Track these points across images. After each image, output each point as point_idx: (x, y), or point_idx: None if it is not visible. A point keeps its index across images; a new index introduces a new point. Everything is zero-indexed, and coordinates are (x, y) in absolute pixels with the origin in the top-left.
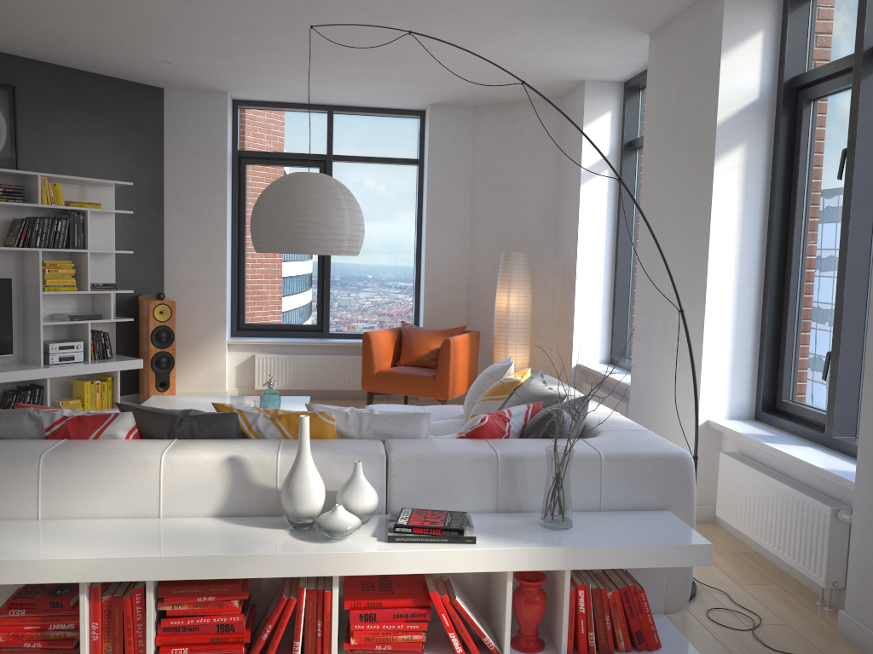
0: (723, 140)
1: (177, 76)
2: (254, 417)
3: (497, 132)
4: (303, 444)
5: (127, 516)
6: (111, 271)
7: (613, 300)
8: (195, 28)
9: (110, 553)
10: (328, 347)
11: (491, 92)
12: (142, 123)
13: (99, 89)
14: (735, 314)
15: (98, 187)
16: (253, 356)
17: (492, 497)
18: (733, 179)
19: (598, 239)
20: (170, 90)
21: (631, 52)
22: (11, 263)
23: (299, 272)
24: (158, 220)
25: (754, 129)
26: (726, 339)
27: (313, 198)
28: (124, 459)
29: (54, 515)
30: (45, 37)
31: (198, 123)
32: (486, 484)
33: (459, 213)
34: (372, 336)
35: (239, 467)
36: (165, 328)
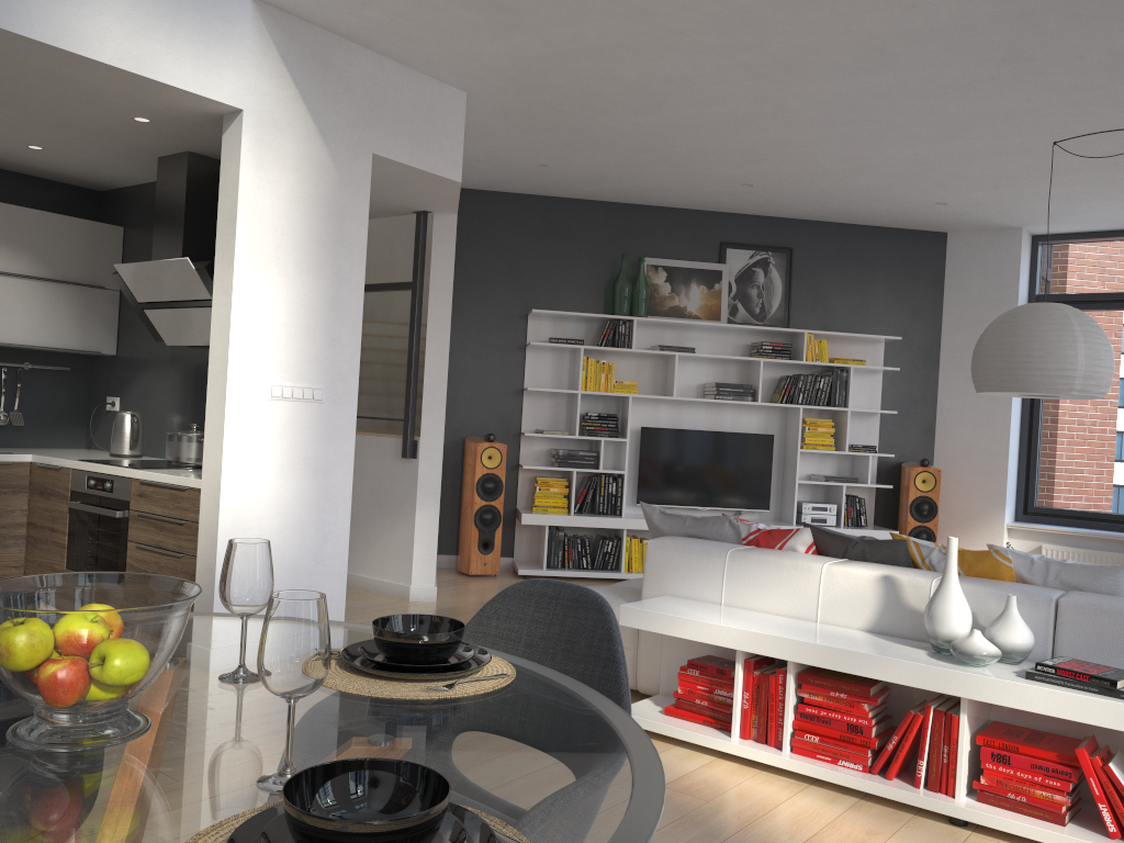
0: None
1: (957, 217)
2: (928, 551)
3: None
4: (948, 565)
5: (789, 615)
6: (873, 433)
7: None
8: (959, 163)
9: (760, 630)
10: None
11: None
12: (919, 273)
13: (874, 242)
14: None
15: (866, 344)
16: (1040, 547)
17: None
18: None
19: None
20: (953, 234)
21: None
22: (775, 420)
23: (1114, 446)
24: (930, 378)
25: None
26: None
27: (1037, 330)
28: (791, 563)
29: (733, 604)
30: (817, 197)
31: (984, 267)
32: None
33: None
34: None
35: (892, 587)
36: (927, 499)
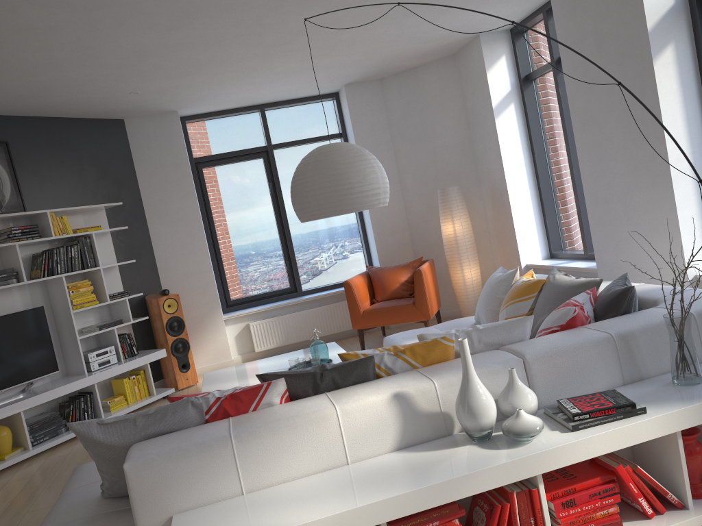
0: (655, 43)
1: (139, 104)
2: (379, 357)
3: (405, 95)
4: (468, 364)
5: (320, 470)
6: (118, 281)
7: (541, 206)
8: (168, 54)
9: (345, 505)
10: (306, 302)
11: (398, 62)
12: (114, 152)
13: (74, 130)
14: (696, 183)
15: (92, 213)
16: (247, 325)
17: (617, 373)
18: (670, 73)
19: (519, 160)
20: (129, 120)
21: None
22: (38, 293)
23: (266, 247)
24: (144, 230)
25: (677, 29)
26: (694, 205)
27: (349, 163)
28: (305, 419)
29: (256, 487)
30: (33, 91)
31: (159, 142)
32: (610, 362)
33: (387, 168)
34: (352, 283)
35: (405, 401)
36: (176, 318)
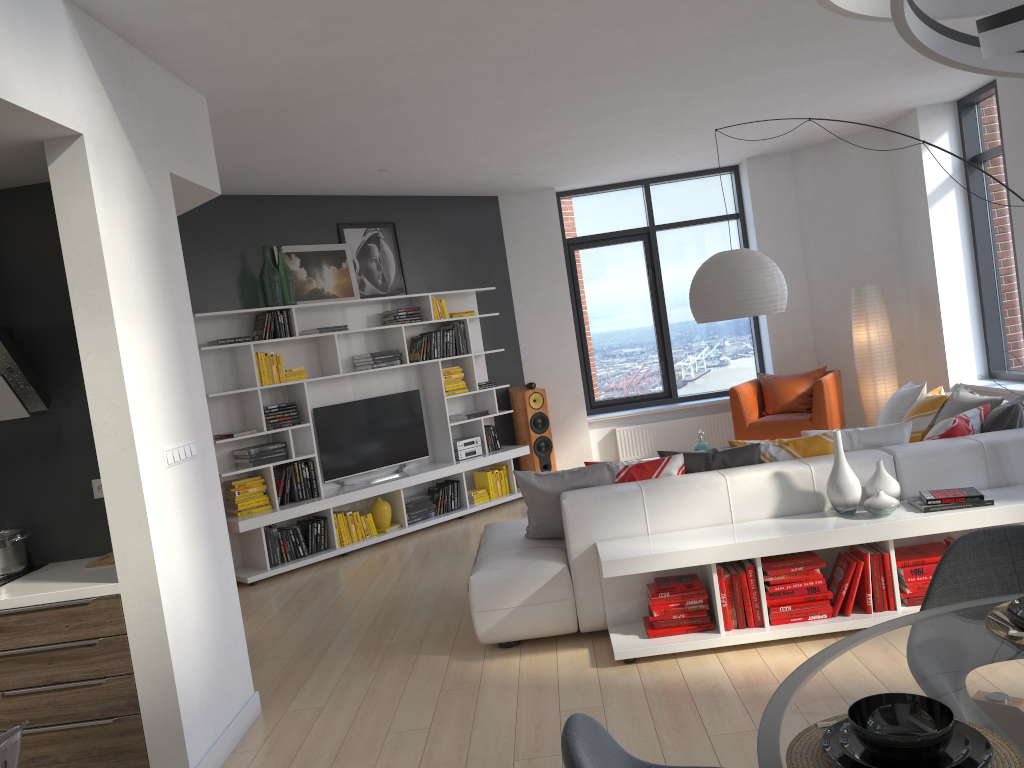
0: None
1: (519, 183)
2: (764, 447)
3: (820, 172)
4: (839, 451)
5: (709, 525)
6: (483, 370)
7: (981, 315)
8: (566, 143)
9: (730, 541)
10: (682, 410)
11: (814, 136)
12: (486, 232)
13: (451, 209)
14: None
15: (463, 297)
16: (612, 430)
17: (984, 477)
18: None
19: (956, 258)
20: (503, 197)
21: (971, 76)
22: (413, 376)
23: (639, 344)
24: (510, 317)
25: None
26: None
27: (749, 270)
28: (700, 484)
29: (659, 530)
30: (430, 176)
31: (532, 222)
32: (977, 467)
33: (791, 258)
34: (738, 390)
35: (784, 479)
36: (540, 414)
